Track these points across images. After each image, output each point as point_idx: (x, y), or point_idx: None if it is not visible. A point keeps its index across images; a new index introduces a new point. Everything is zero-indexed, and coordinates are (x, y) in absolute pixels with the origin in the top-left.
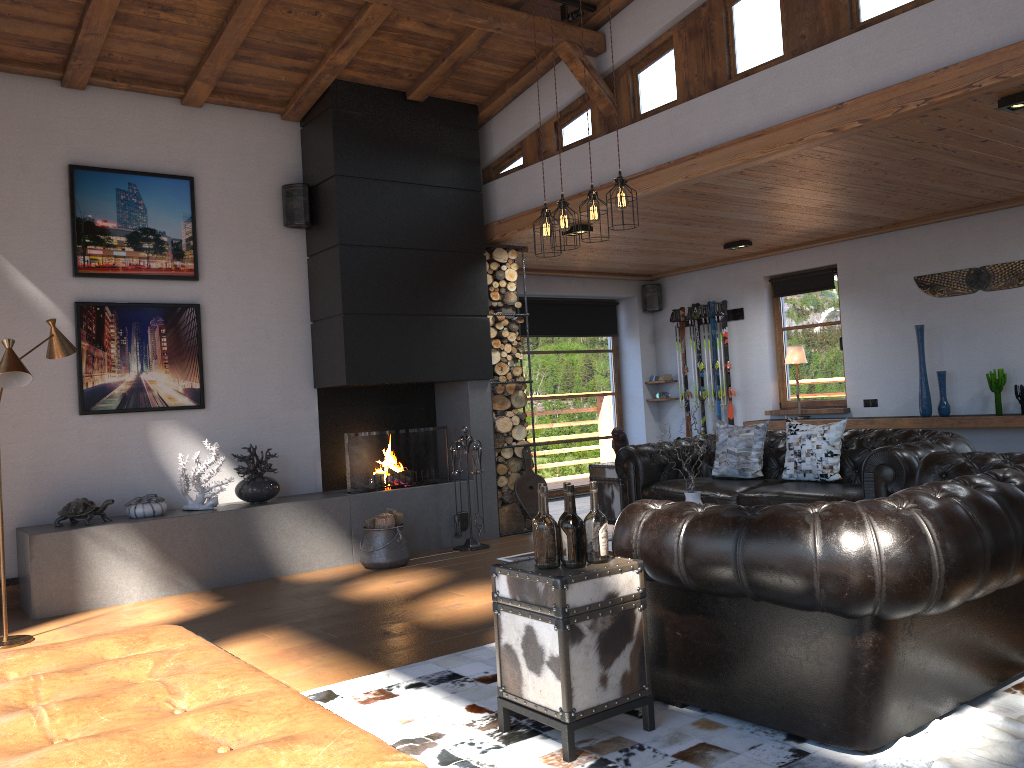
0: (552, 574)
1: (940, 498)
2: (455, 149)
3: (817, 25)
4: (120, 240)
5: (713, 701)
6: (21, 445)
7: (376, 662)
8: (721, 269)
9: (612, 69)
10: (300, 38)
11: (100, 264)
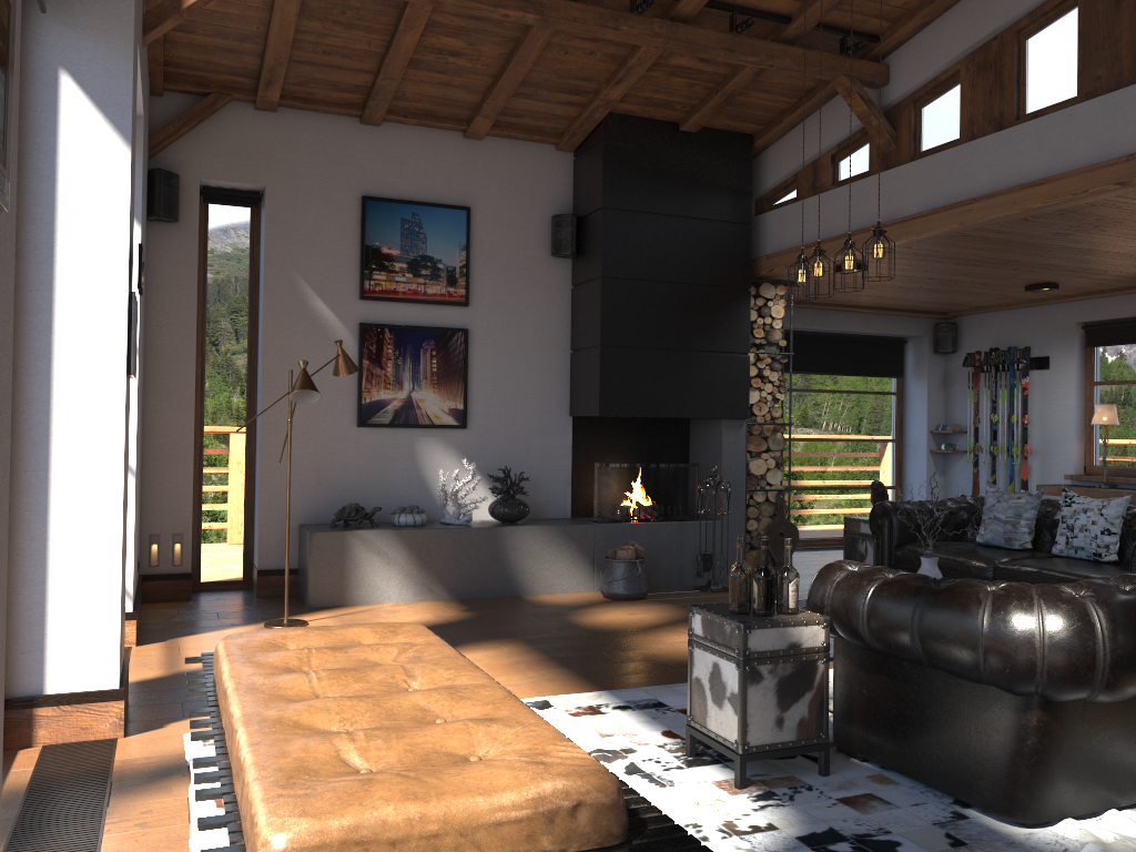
0: (739, 619)
1: (1125, 590)
2: (726, 180)
3: (1115, 66)
4: (401, 266)
5: (890, 759)
6: (307, 450)
7: (593, 683)
8: (1027, 311)
9: (894, 102)
10: (575, 76)
11: (383, 288)
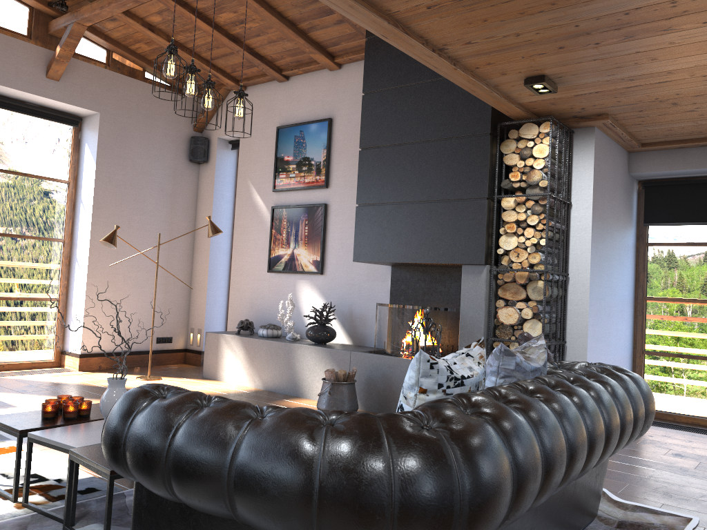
0: None
1: None
2: None
3: None
4: (293, 167)
5: None
6: (248, 286)
7: None
8: None
9: None
10: (306, 1)
11: (283, 183)
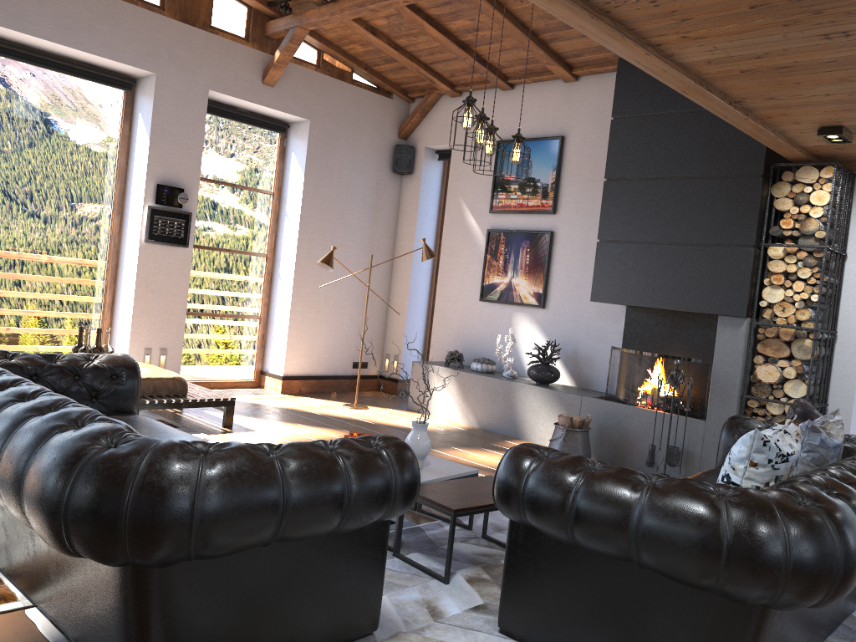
0: None
1: None
2: None
3: None
4: (515, 187)
5: None
6: (455, 314)
7: None
8: None
9: None
10: None
11: (502, 204)
